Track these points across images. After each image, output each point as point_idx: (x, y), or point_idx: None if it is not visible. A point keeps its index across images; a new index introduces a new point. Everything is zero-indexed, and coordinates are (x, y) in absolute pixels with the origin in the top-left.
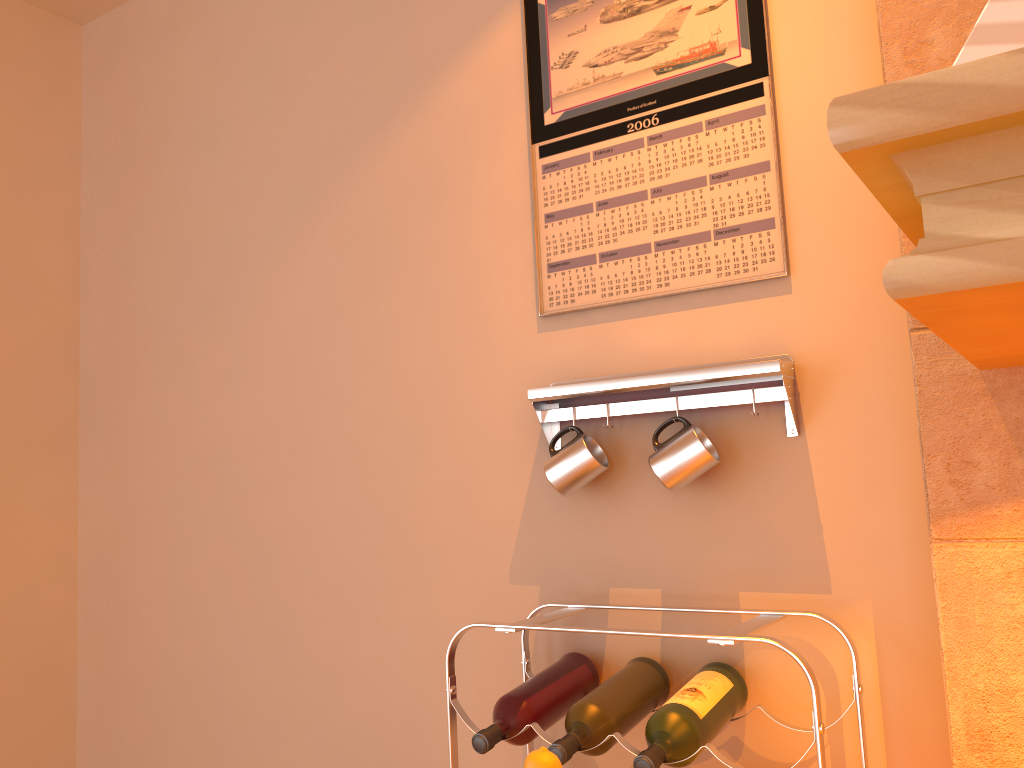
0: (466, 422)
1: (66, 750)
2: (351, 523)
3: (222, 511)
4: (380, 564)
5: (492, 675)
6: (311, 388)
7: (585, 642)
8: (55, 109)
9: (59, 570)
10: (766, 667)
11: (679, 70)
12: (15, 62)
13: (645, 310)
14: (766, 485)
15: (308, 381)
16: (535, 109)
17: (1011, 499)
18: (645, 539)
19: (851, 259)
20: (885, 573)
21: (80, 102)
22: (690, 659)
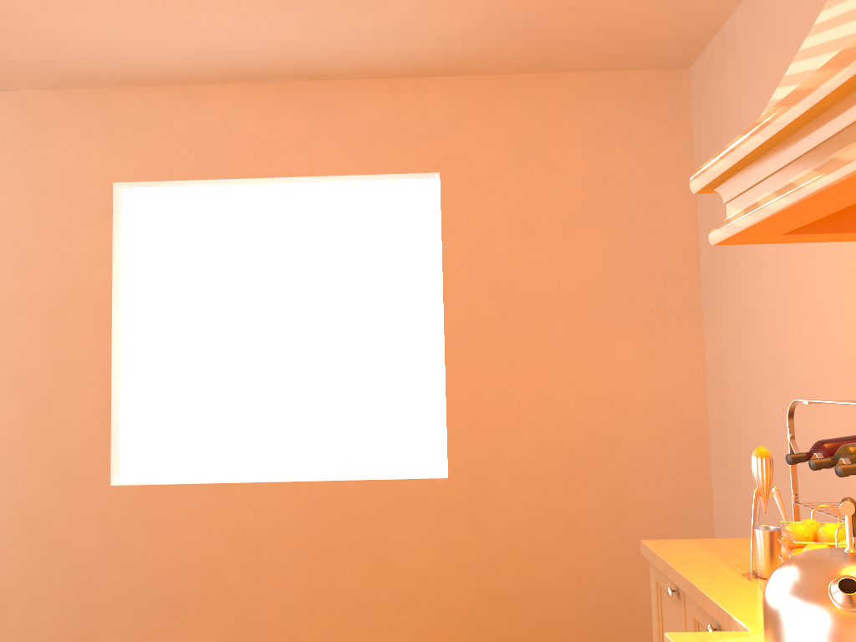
0: (851, 287)
1: (705, 479)
2: (806, 352)
3: (756, 347)
4: (819, 376)
5: None
6: (786, 271)
7: None
8: (676, 123)
9: (695, 381)
10: None
11: None
12: (652, 105)
13: None
14: None
15: (785, 267)
16: None
17: None
18: None
19: None
20: None
21: (691, 114)
22: None
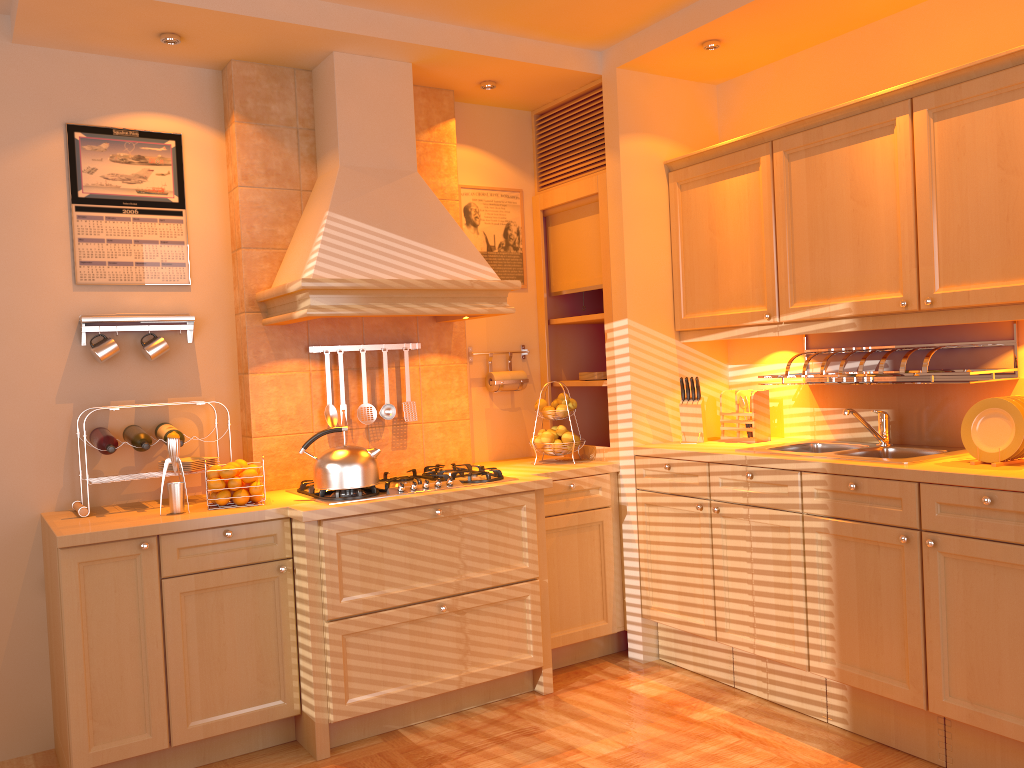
0: (28, 329)
1: None
2: None
3: None
4: None
5: (45, 445)
6: None
7: (98, 424)
8: None
9: None
10: (178, 424)
11: (148, 194)
12: None
13: (130, 289)
14: (179, 359)
15: None
16: (73, 187)
17: (269, 361)
18: (128, 381)
19: (212, 283)
20: (219, 388)
21: None
22: (147, 425)
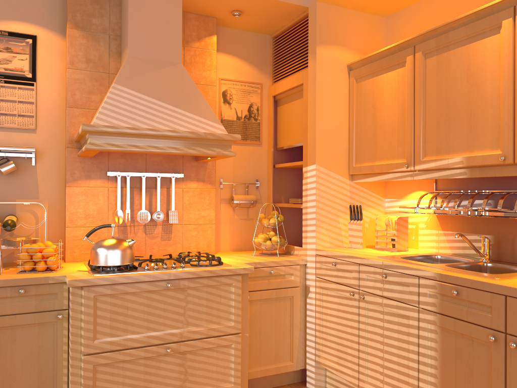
0: None
1: None
2: None
3: None
4: None
5: None
6: None
7: None
8: None
9: None
10: (21, 215)
11: (11, 71)
12: None
13: None
14: (26, 175)
15: None
16: None
17: (81, 179)
18: None
19: (51, 129)
20: (51, 195)
21: None
22: (1, 215)
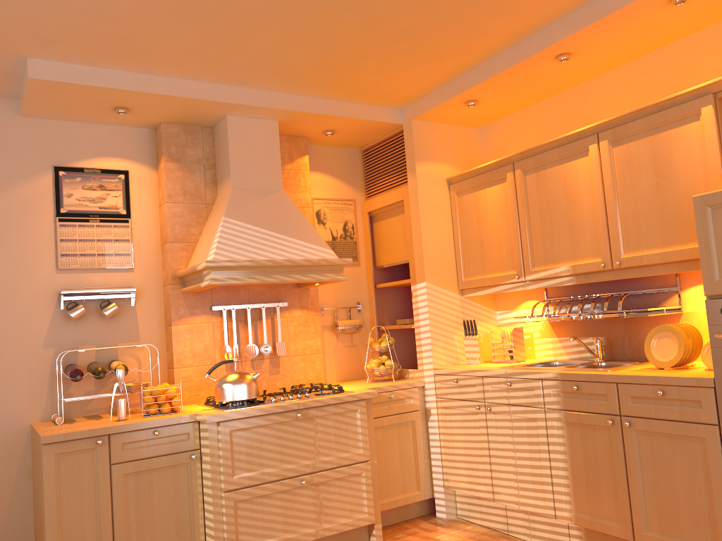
0: (25, 299)
1: None
2: None
3: None
4: None
5: (35, 377)
6: None
7: (70, 362)
8: None
9: None
10: (124, 360)
11: (106, 209)
12: None
13: (93, 271)
14: (126, 317)
15: None
16: (57, 206)
17: (186, 317)
18: (91, 332)
19: (148, 266)
20: (152, 336)
21: None
22: (103, 362)
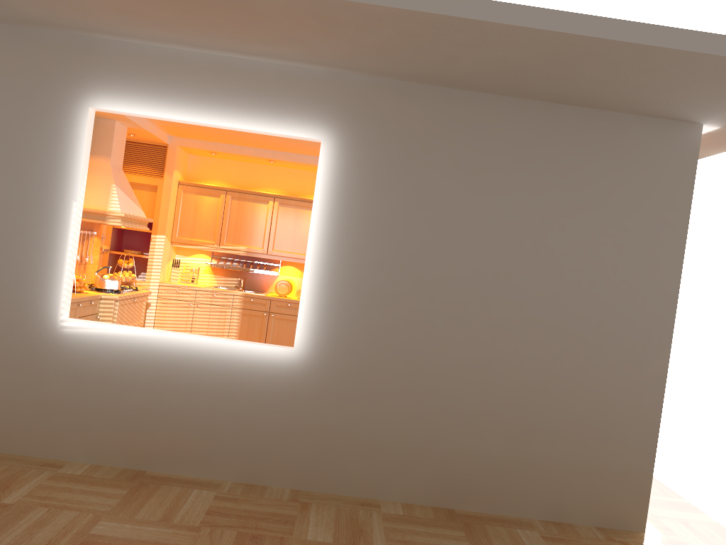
0: None
1: None
2: None
3: None
4: None
5: None
6: None
7: None
8: None
9: None
10: None
11: None
12: None
13: None
14: None
15: None
16: None
17: None
18: None
19: None
20: None
21: None
22: None
